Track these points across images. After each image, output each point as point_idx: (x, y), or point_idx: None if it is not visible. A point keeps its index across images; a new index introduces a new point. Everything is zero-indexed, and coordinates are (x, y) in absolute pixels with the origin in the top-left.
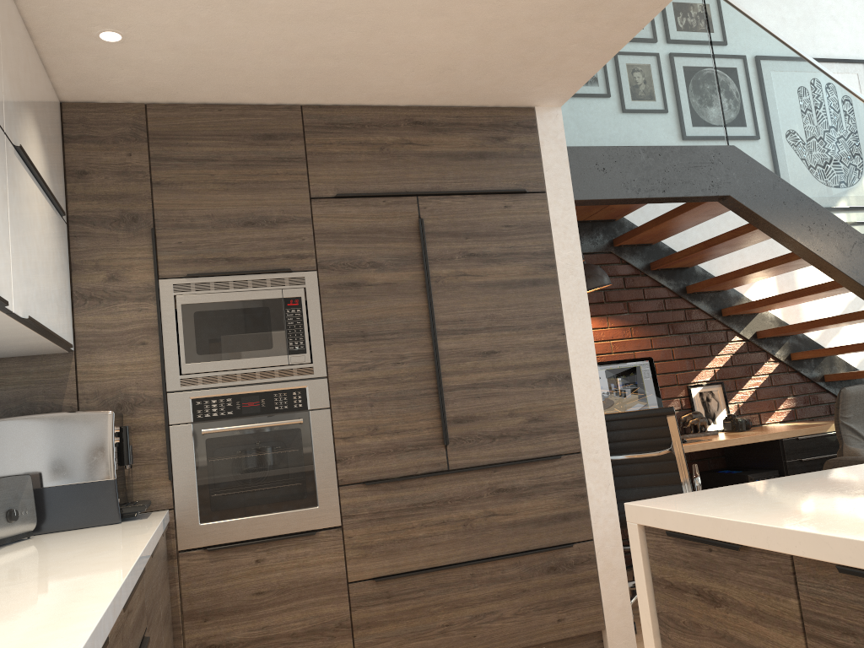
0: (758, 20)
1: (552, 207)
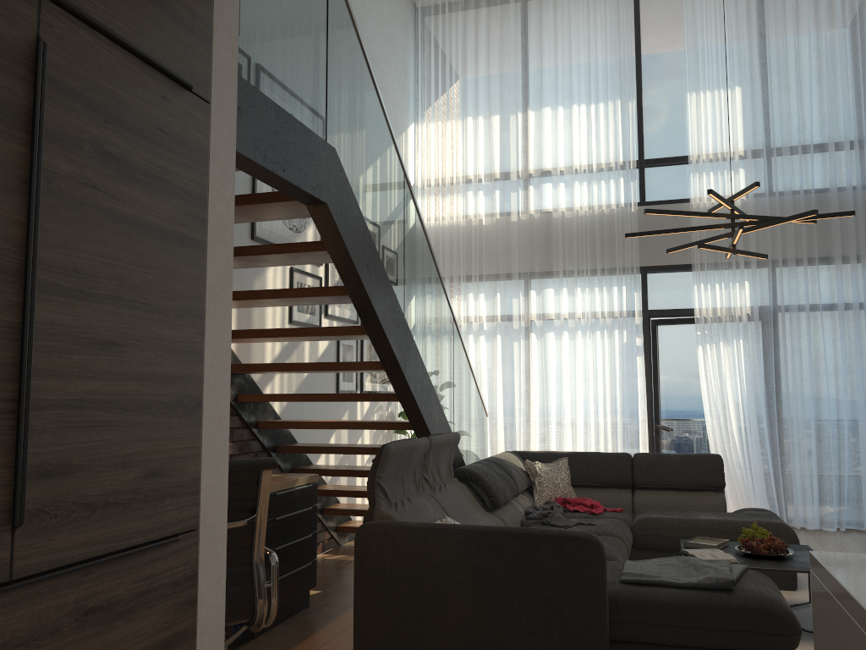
0: (357, 26)
1: (214, 132)
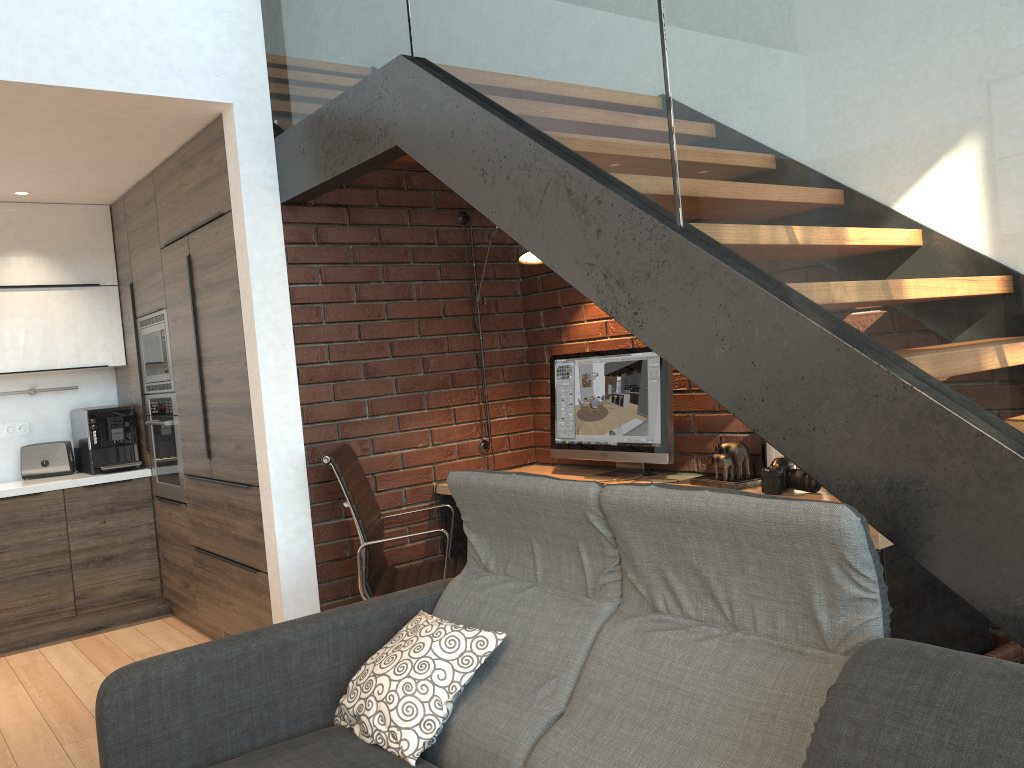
0: None
1: (235, 227)
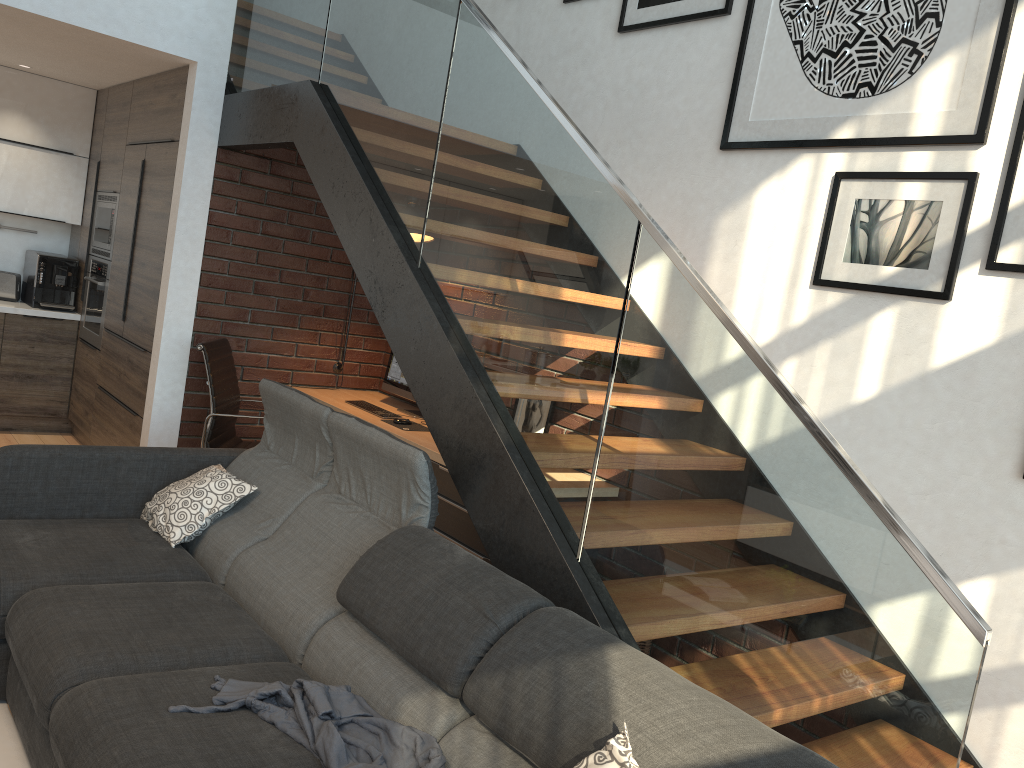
0: None
1: (178, 154)
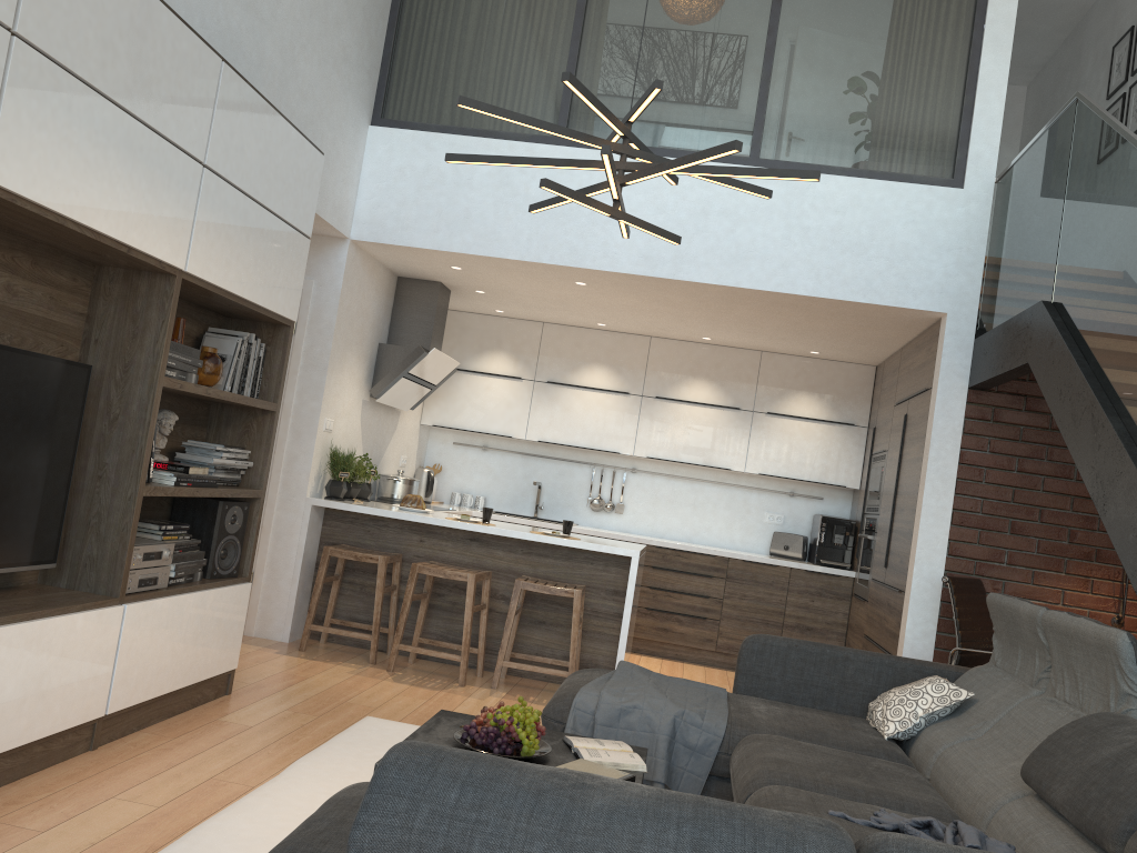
0: (1099, 113)
1: (930, 400)
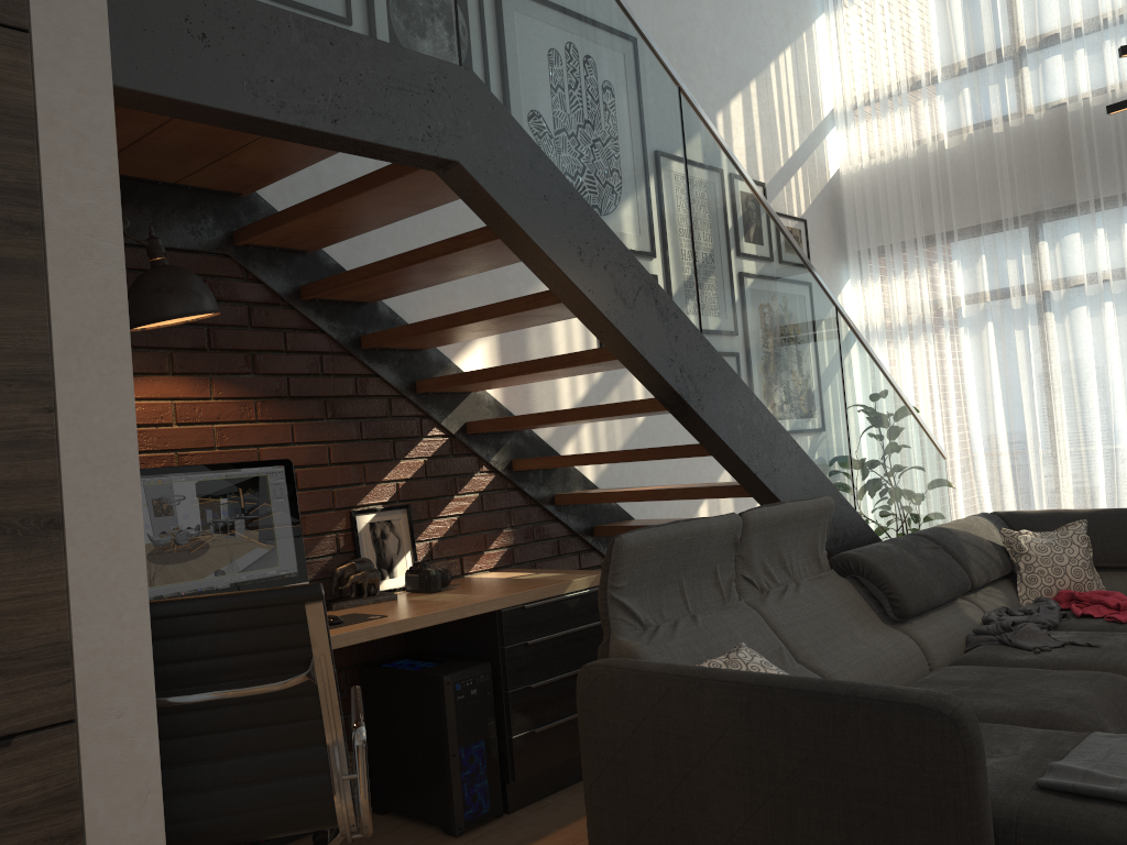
0: None
1: (46, 77)
